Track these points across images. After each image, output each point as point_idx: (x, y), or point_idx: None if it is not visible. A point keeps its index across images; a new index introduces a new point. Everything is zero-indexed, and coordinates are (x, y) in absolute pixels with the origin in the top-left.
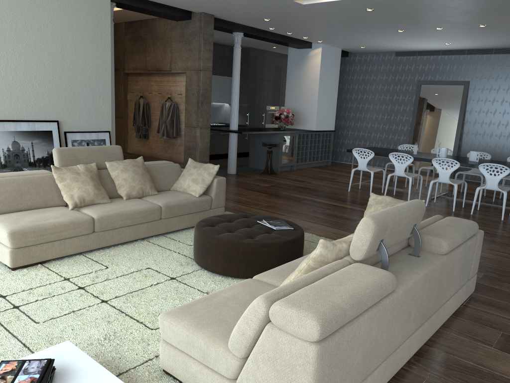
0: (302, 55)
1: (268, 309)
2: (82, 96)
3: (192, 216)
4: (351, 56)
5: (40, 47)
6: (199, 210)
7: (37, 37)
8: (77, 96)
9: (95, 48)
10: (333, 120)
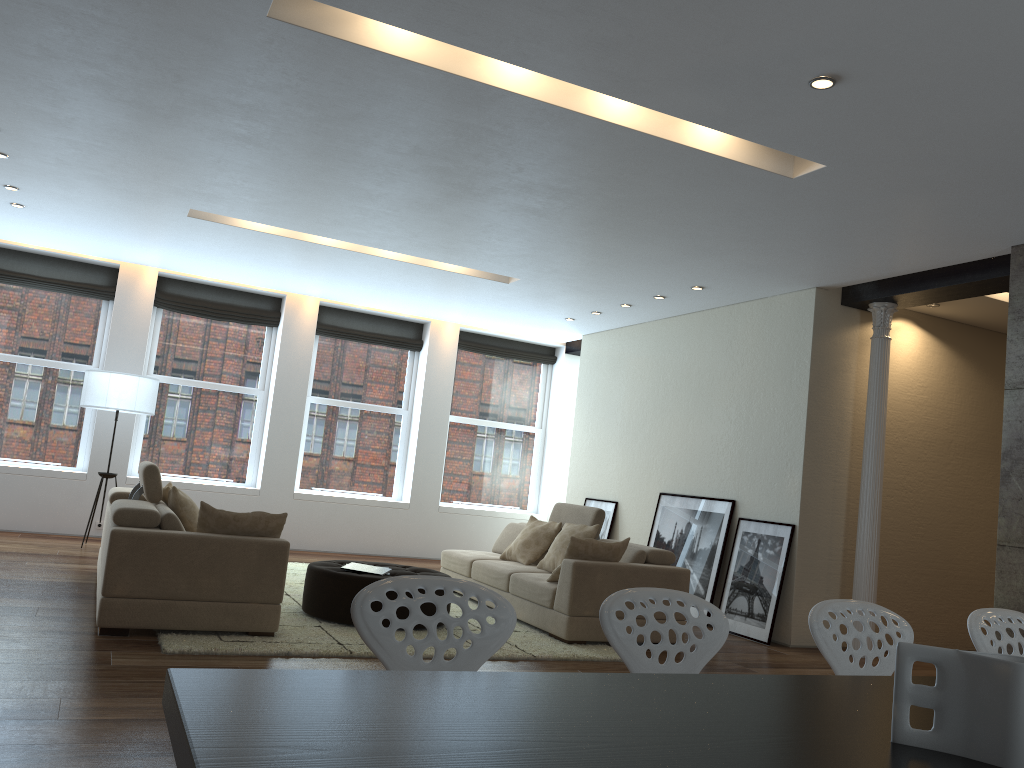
0: None
1: None
2: (766, 464)
3: (532, 607)
4: None
5: (730, 399)
6: (538, 602)
7: (728, 388)
8: (760, 465)
9: (788, 386)
10: None
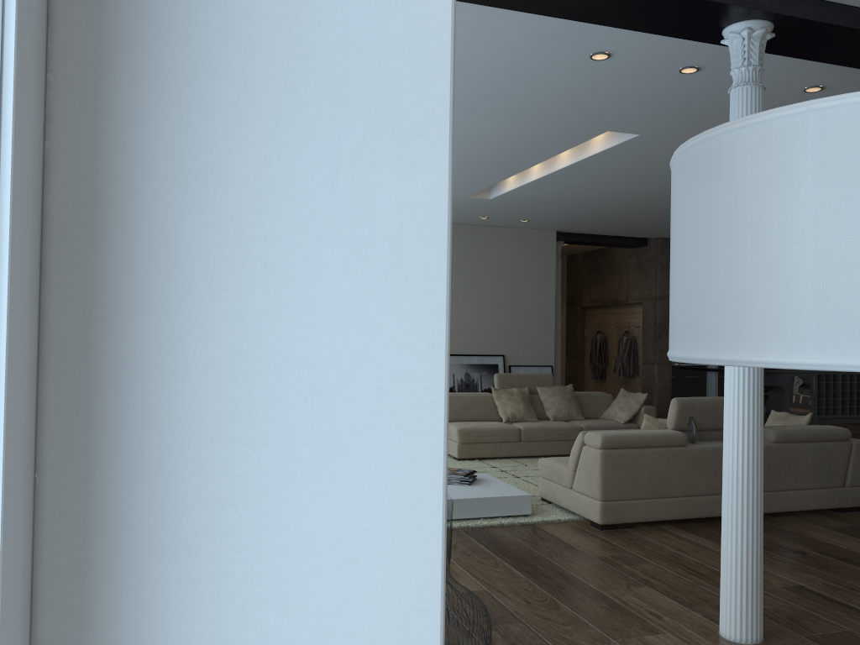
0: None
1: (584, 437)
2: (527, 332)
3: None
4: None
5: (492, 290)
6: None
7: (489, 282)
8: (522, 332)
9: (540, 286)
10: None
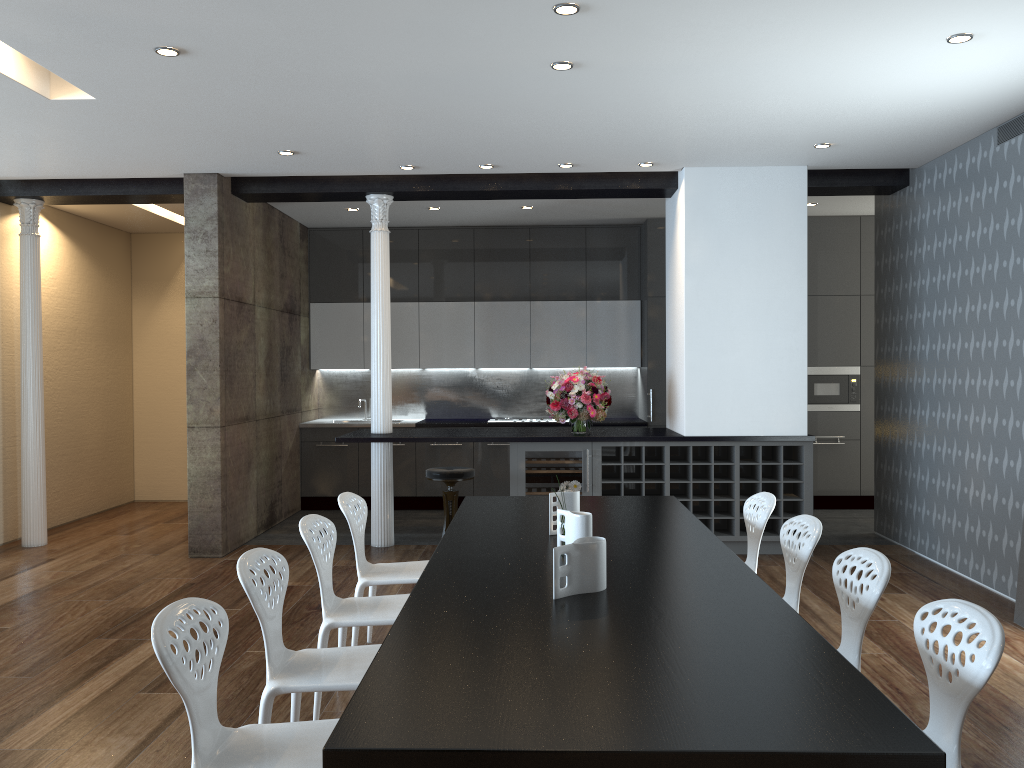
0: (673, 213)
1: None
2: None
3: None
4: (915, 179)
5: None
6: None
7: None
8: None
9: None
10: (794, 402)
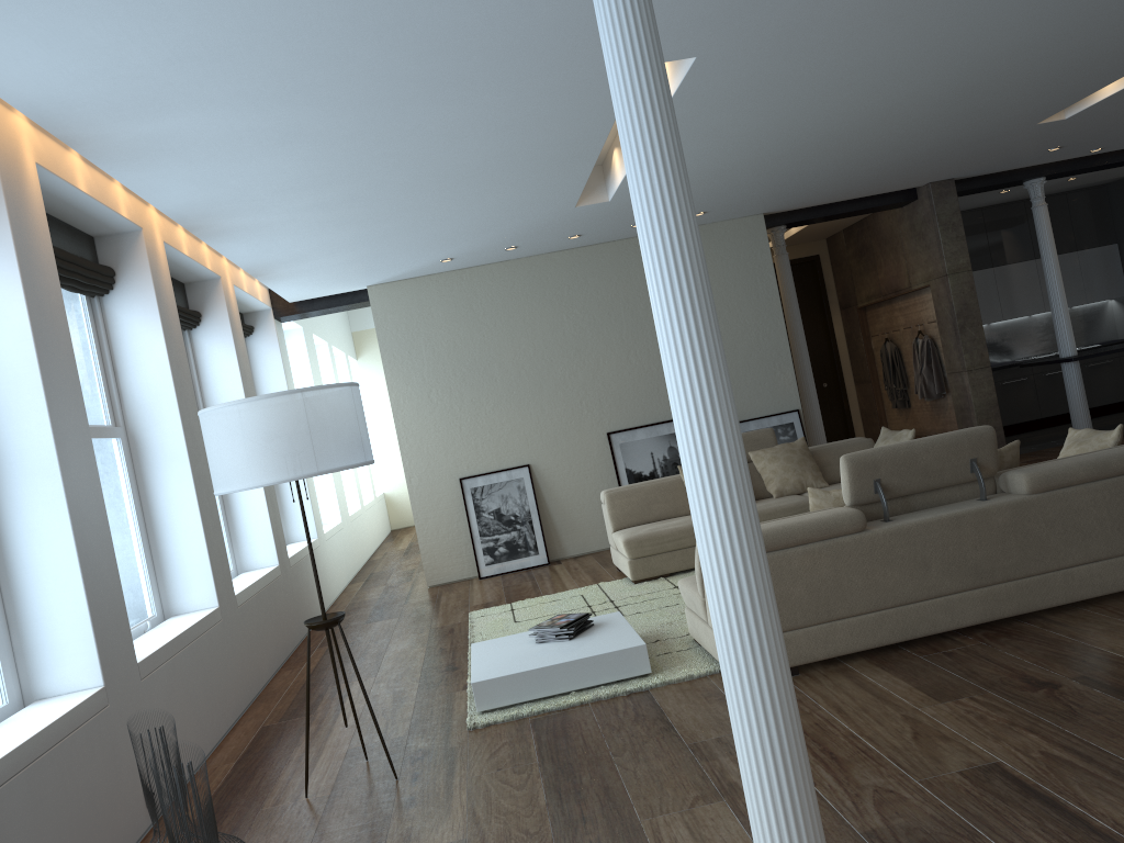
0: None
1: None
2: (749, 369)
3: None
4: None
5: None
6: None
7: None
8: (742, 372)
9: (756, 299)
10: None
